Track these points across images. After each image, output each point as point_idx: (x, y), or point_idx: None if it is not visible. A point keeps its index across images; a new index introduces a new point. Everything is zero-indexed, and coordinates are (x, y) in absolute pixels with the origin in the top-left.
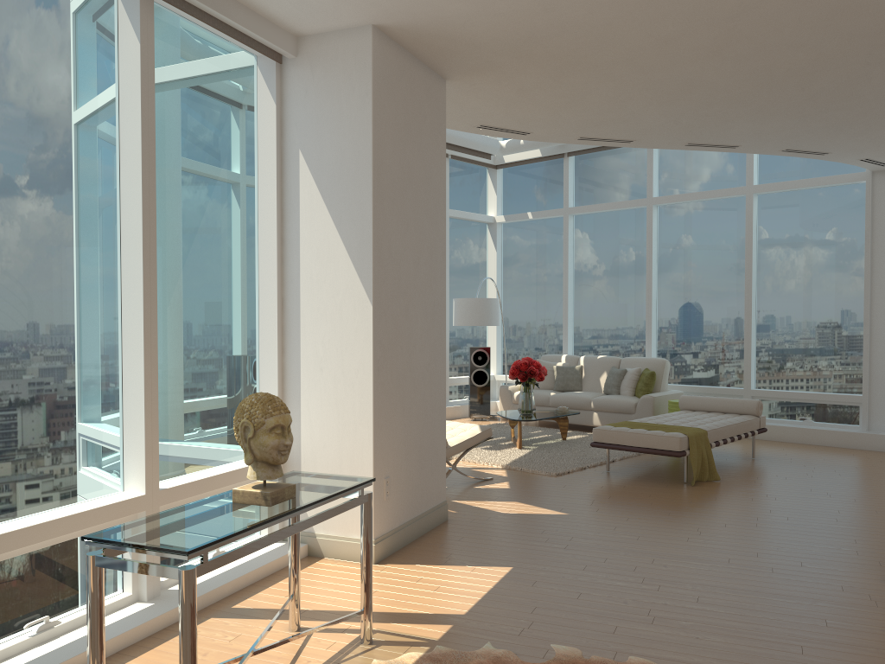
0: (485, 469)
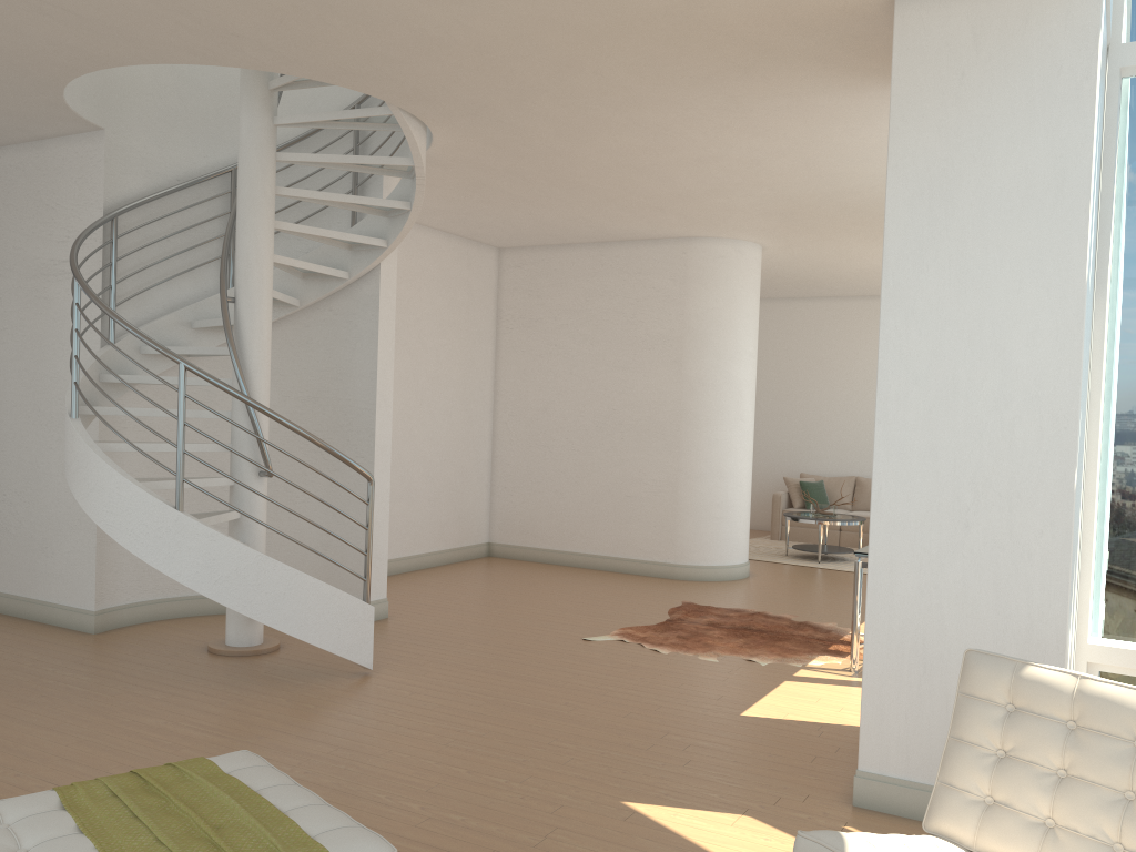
0: None
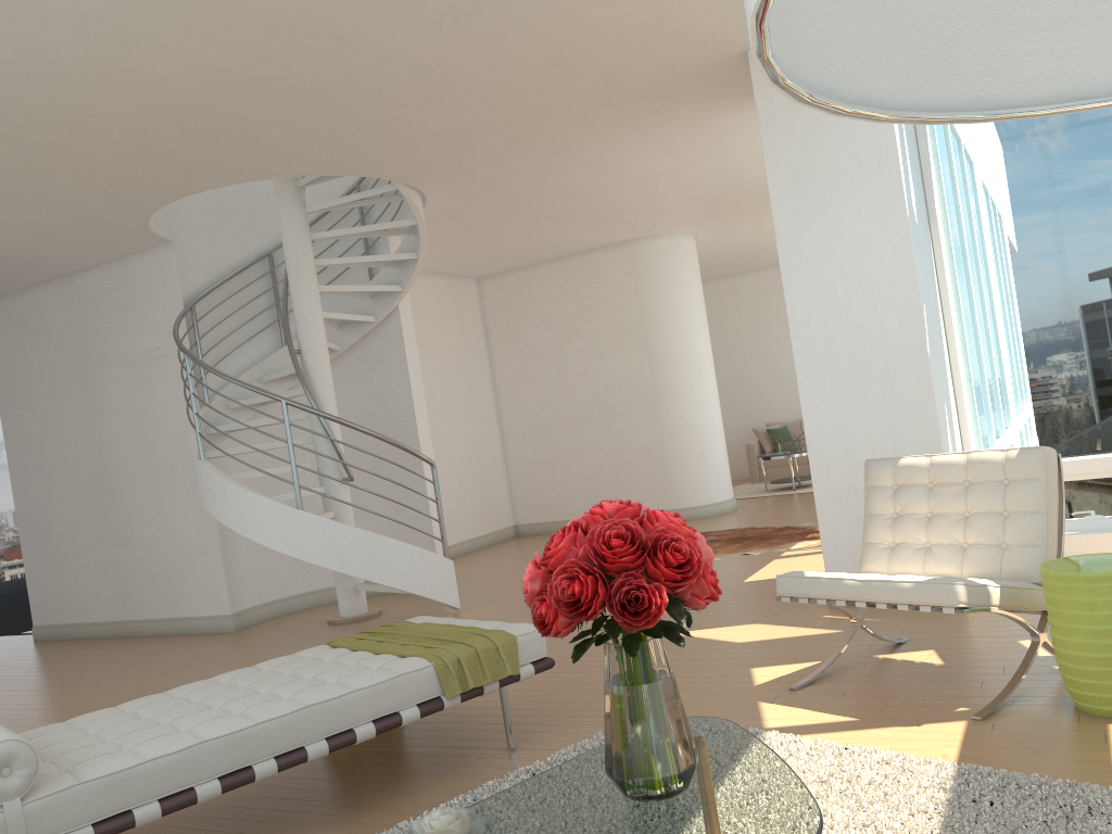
0: (819, 722)
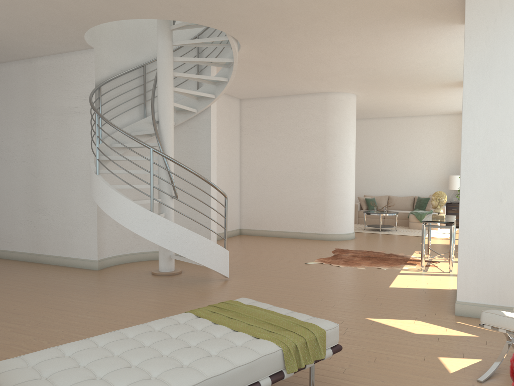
0: None
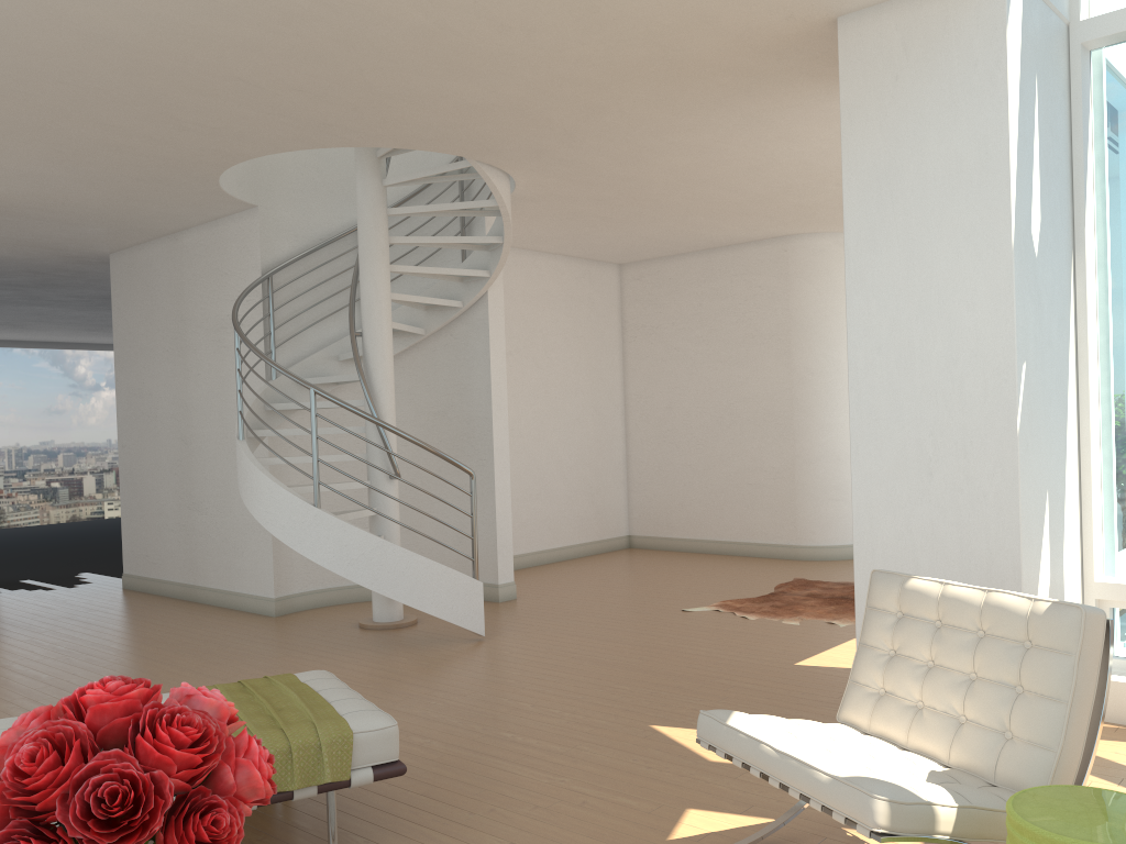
0: None
